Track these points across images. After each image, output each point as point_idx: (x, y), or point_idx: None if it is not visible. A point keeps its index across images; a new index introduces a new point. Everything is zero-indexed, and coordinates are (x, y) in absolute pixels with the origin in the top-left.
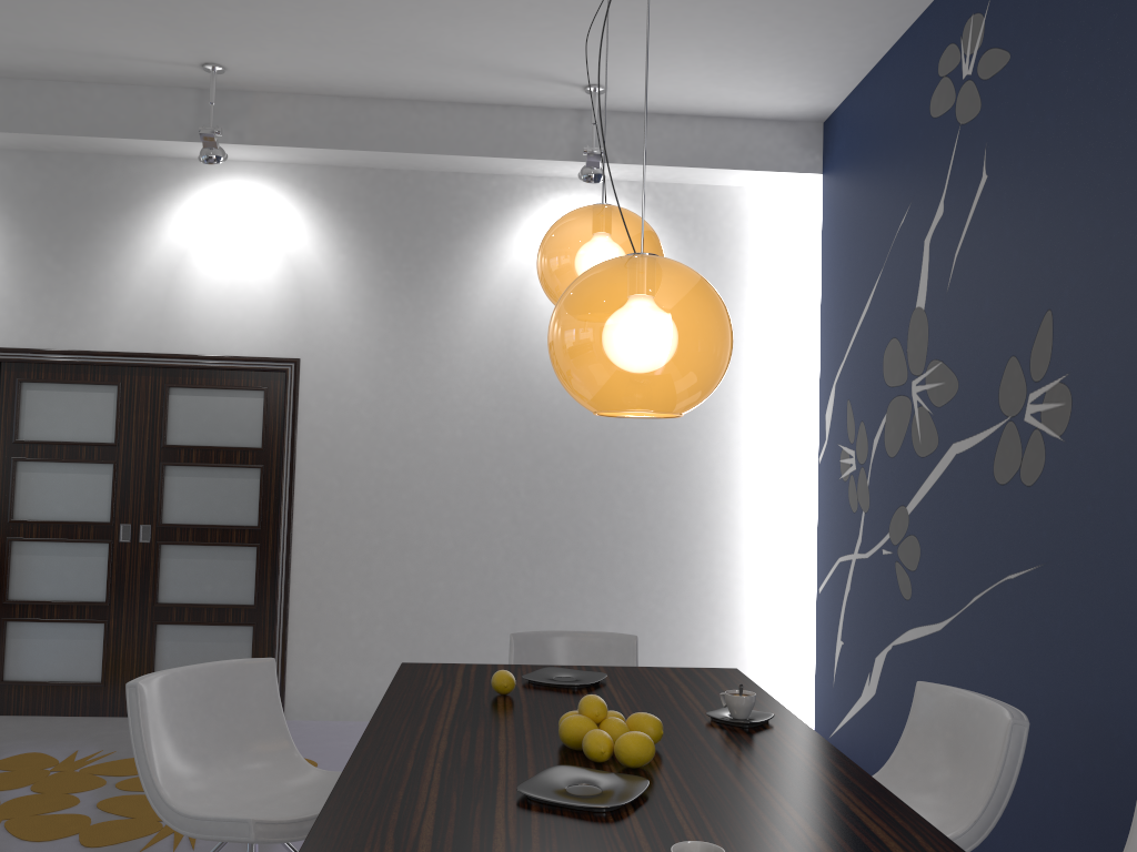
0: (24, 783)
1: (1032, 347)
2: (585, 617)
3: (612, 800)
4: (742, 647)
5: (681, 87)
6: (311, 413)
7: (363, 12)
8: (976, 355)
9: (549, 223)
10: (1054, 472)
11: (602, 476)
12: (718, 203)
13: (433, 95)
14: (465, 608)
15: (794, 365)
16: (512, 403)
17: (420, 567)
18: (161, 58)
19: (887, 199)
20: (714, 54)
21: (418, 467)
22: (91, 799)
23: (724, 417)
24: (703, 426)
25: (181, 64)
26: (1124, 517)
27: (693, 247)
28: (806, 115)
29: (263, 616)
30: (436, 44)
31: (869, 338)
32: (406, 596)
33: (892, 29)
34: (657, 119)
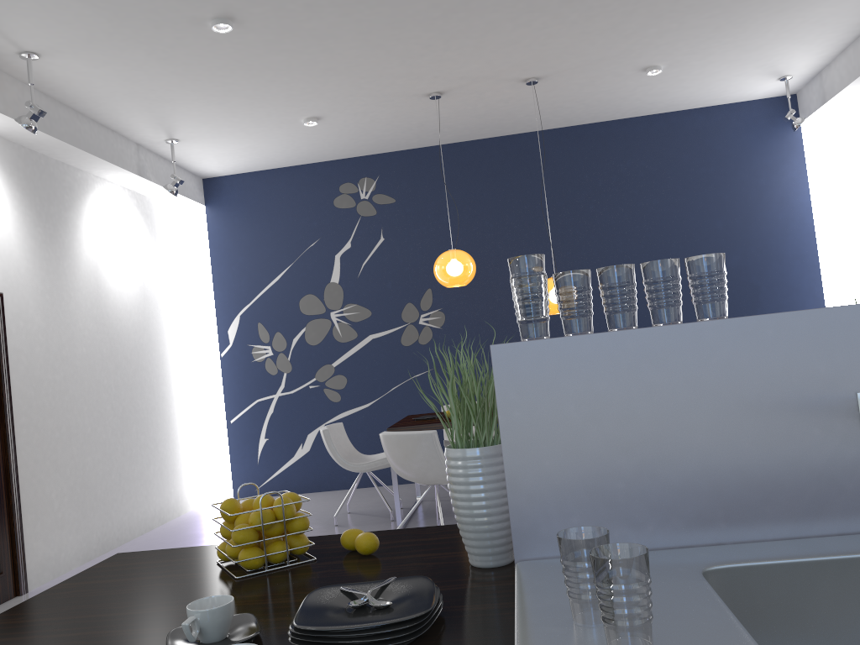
0: None
1: (420, 300)
2: (143, 463)
3: None
4: (189, 465)
5: (202, 152)
6: (14, 337)
7: (194, 85)
8: (384, 302)
9: (103, 208)
10: (438, 338)
11: (139, 373)
12: (156, 210)
13: (95, 114)
14: (100, 472)
15: (186, 306)
16: (103, 328)
17: (79, 449)
18: (17, 38)
19: (295, 232)
20: (246, 149)
21: (70, 376)
22: None
23: (171, 335)
24: (166, 340)
25: (14, 45)
26: (473, 347)
27: (152, 235)
28: (205, 175)
29: (3, 512)
30: (176, 105)
31: (282, 293)
32: (75, 471)
33: (304, 162)
34: (161, 159)
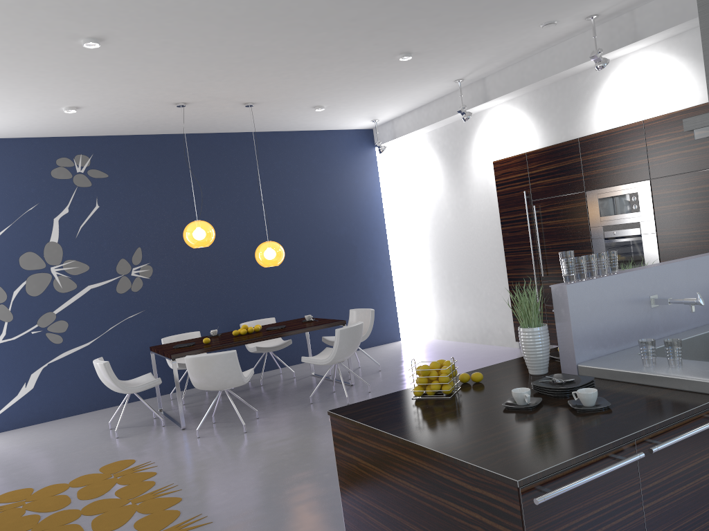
0: (64, 526)
1: (132, 256)
2: None
3: (281, 325)
4: None
5: None
6: None
7: (8, 74)
8: (100, 258)
9: None
10: (147, 286)
11: None
12: None
13: None
14: None
15: None
16: None
17: None
18: None
19: (13, 197)
20: None
21: None
22: (88, 502)
23: None
24: None
25: None
26: (176, 292)
27: None
28: None
29: None
30: None
31: (1, 251)
32: None
33: (23, 136)
34: None
